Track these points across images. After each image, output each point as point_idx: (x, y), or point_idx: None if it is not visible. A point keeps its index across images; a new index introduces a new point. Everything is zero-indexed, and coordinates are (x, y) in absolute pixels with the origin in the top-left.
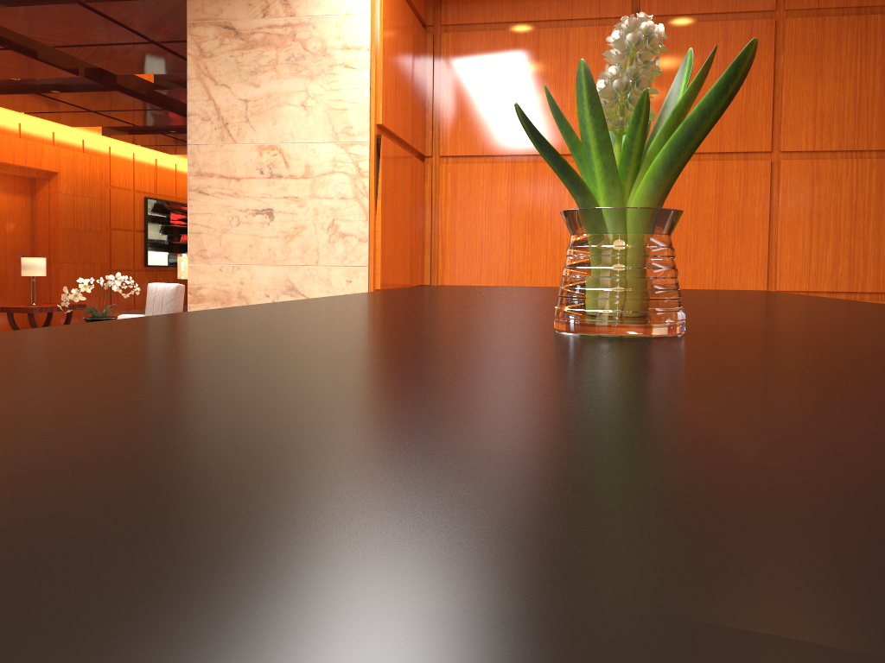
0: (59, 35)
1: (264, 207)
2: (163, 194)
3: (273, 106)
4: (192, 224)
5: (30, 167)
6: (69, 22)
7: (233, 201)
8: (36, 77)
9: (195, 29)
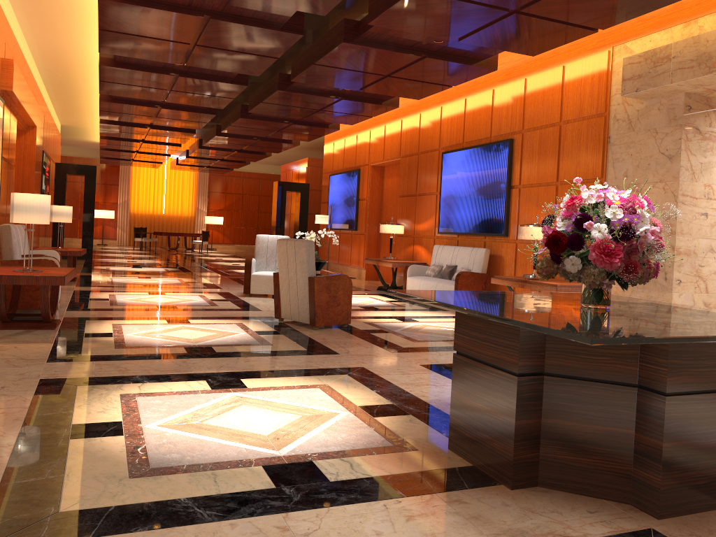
0: (344, 62)
1: (704, 212)
2: (44, 148)
3: (710, 167)
4: (678, 218)
5: (29, 121)
6: (381, 60)
7: (694, 208)
8: (224, 70)
9: (685, 127)
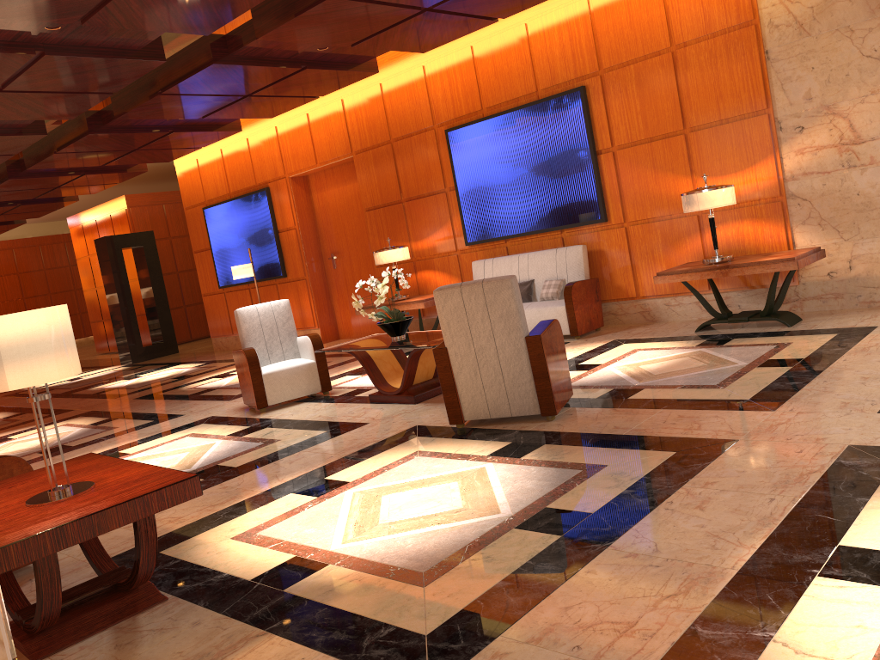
0: None
1: None
2: None
3: None
4: None
5: None
6: None
7: None
8: (152, 29)
9: None
